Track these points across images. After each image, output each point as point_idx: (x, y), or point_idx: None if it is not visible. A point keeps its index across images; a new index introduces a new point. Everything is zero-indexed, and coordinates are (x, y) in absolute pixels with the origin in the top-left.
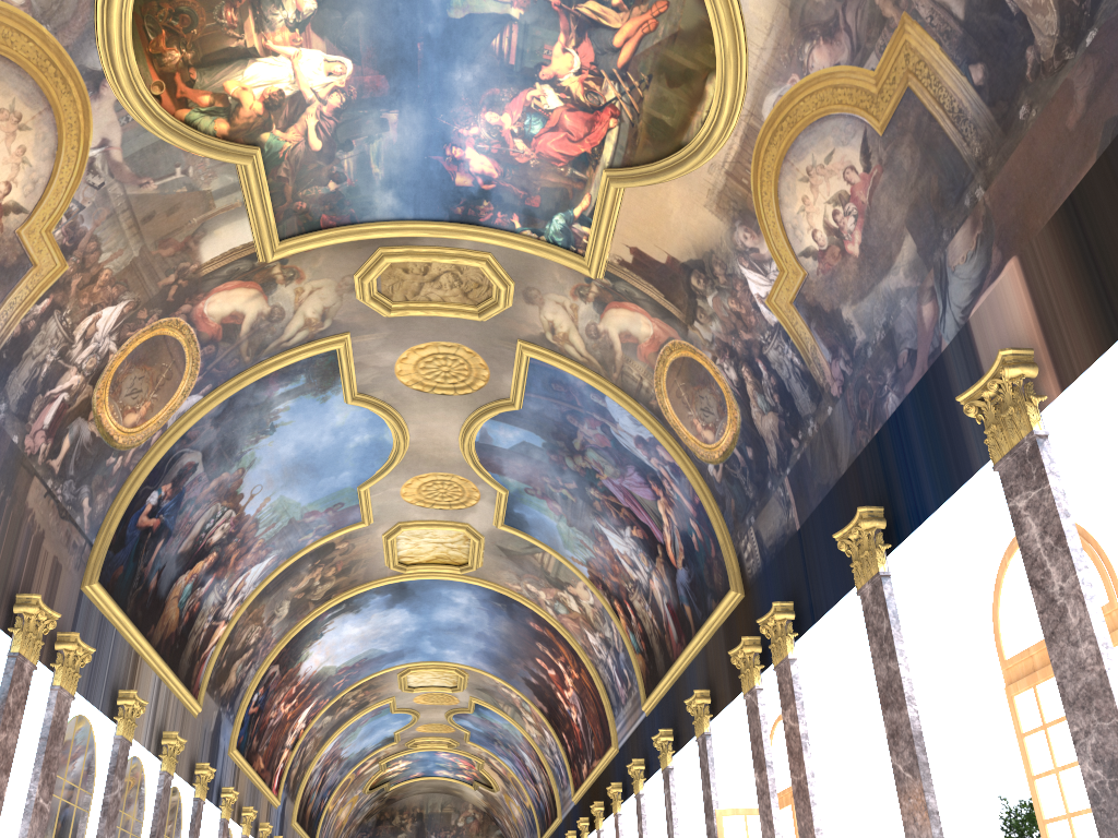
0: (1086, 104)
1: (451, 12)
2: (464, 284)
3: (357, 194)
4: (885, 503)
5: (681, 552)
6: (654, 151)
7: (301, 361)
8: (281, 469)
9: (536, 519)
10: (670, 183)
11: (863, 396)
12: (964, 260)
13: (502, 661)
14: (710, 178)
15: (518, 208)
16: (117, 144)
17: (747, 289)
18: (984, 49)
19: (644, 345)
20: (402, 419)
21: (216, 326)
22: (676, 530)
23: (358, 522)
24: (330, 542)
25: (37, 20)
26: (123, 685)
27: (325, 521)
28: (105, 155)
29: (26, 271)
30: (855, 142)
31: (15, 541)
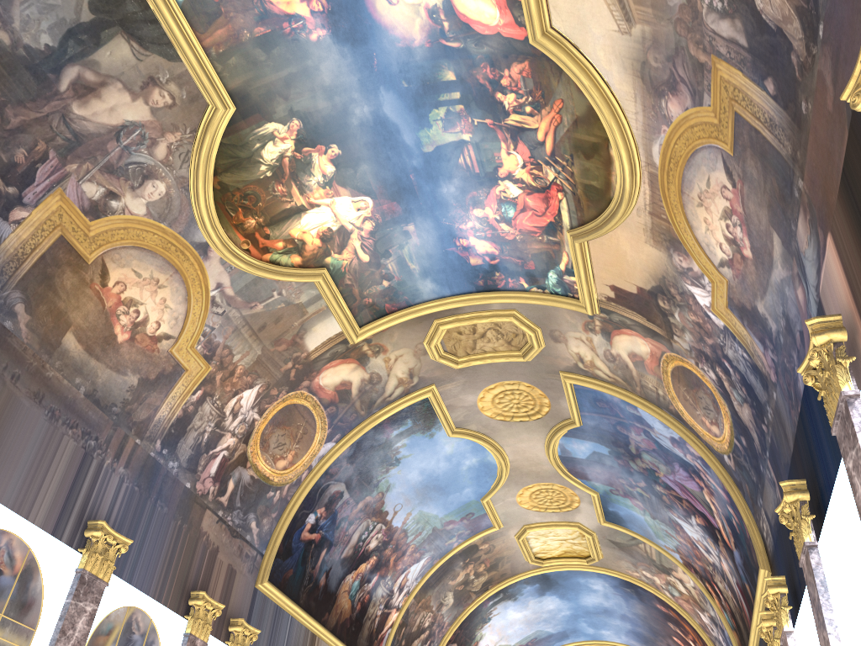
0: (833, 86)
1: (424, 148)
2: (505, 335)
3: (405, 285)
4: (813, 475)
5: (731, 535)
6: (595, 209)
7: (404, 409)
8: (413, 490)
9: (628, 515)
10: (617, 230)
11: (787, 379)
12: (807, 244)
13: (649, 640)
14: (640, 220)
15: (521, 273)
16: (228, 284)
17: (696, 302)
18: (767, 65)
19: (648, 361)
20: (497, 444)
21: (332, 393)
22: (722, 516)
23: (490, 526)
24: (473, 544)
25: (157, 221)
26: None
27: (463, 527)
28: (221, 293)
29: (181, 374)
30: (719, 165)
31: (192, 554)
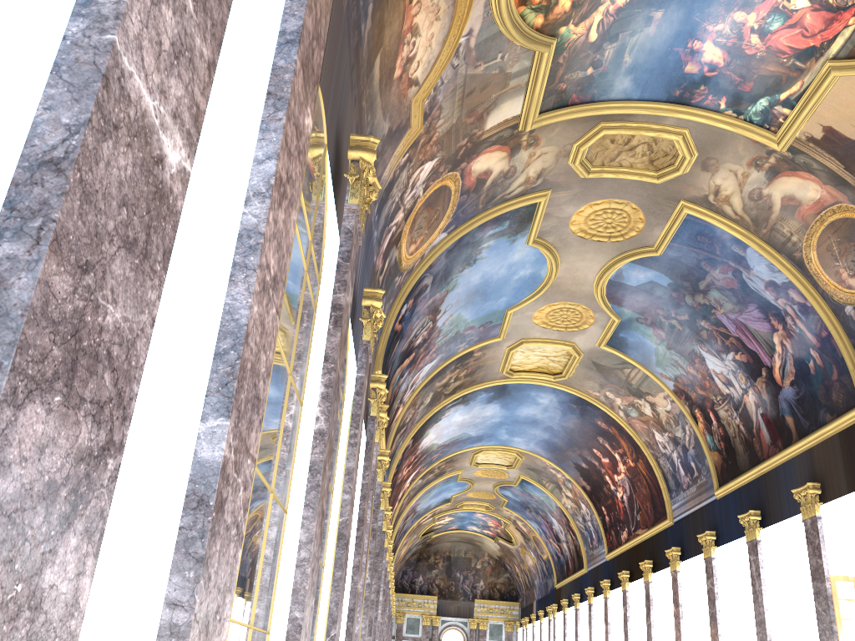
0: None
1: None
2: (654, 153)
3: (604, 78)
4: None
5: (791, 375)
6: None
7: (511, 210)
8: (466, 293)
9: (637, 342)
10: None
11: None
12: None
13: (559, 449)
14: None
15: (728, 92)
16: (475, 33)
17: None
18: None
19: (806, 207)
20: (559, 259)
21: (473, 180)
22: (789, 357)
23: (495, 336)
24: (471, 351)
25: None
26: None
27: (476, 334)
28: (466, 42)
29: (406, 131)
30: None
31: None
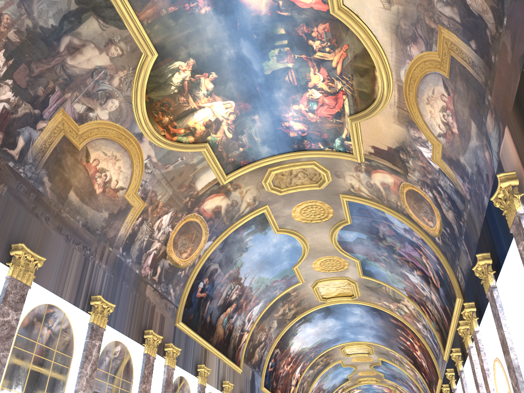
0: (511, 51)
1: (265, 72)
2: (308, 175)
3: (252, 150)
4: (493, 250)
5: (438, 280)
6: (365, 104)
7: (250, 220)
8: (255, 265)
9: (376, 271)
10: (377, 116)
11: (477, 198)
12: (492, 129)
13: (385, 339)
14: (391, 110)
15: (319, 140)
16: (153, 156)
17: (423, 155)
18: (472, 33)
19: (392, 187)
20: (302, 236)
21: (211, 213)
22: (433, 270)
23: (297, 282)
24: (287, 293)
25: (114, 122)
26: (201, 362)
27: (282, 283)
28: (150, 161)
29: (130, 209)
30: (440, 83)
31: (143, 310)
